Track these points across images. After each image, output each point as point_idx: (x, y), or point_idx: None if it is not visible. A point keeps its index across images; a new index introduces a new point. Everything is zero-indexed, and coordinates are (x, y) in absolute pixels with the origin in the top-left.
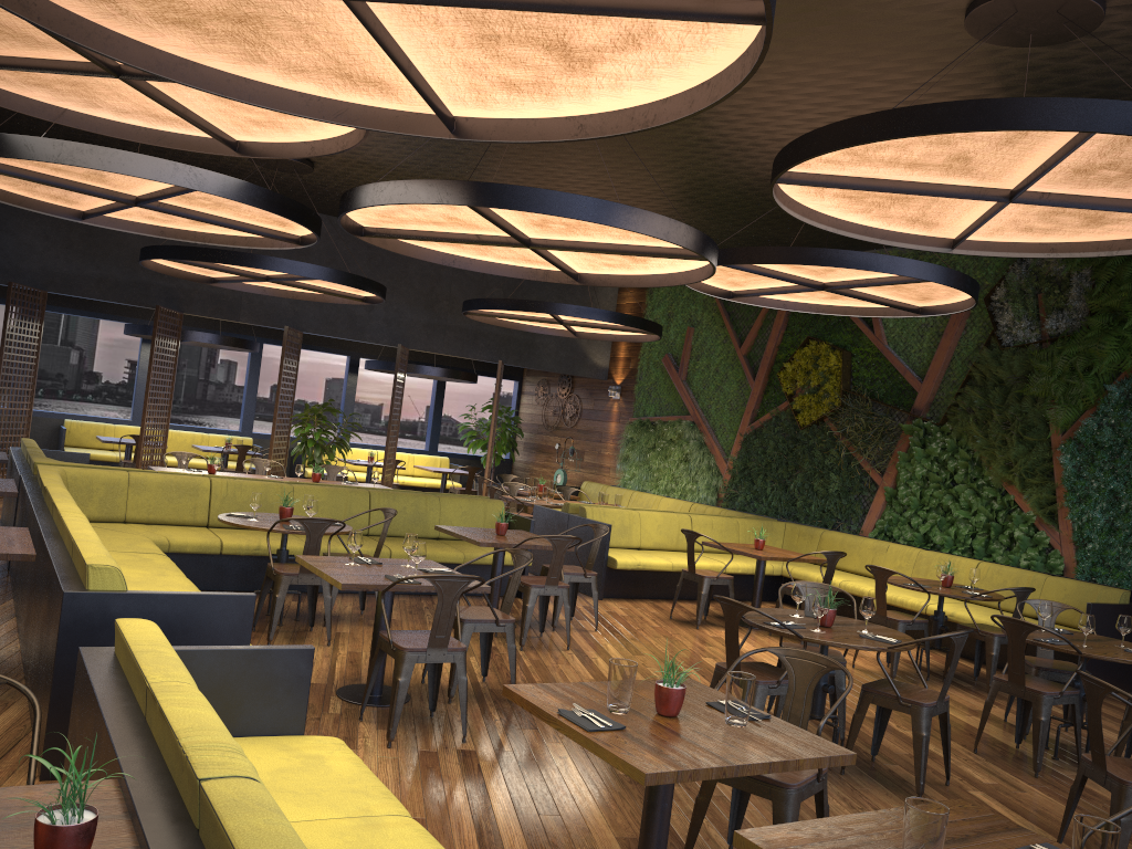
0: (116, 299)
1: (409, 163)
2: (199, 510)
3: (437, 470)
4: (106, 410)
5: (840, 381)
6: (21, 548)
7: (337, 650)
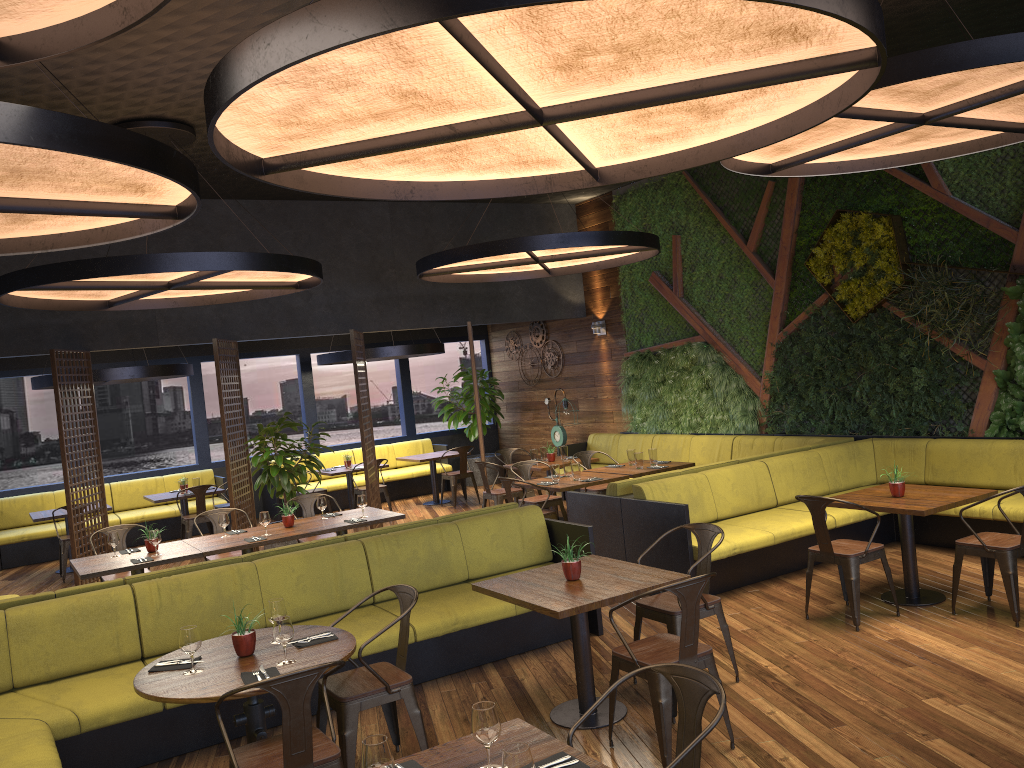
0: (3, 352)
1: None
2: (124, 638)
3: (423, 458)
4: (54, 470)
5: (896, 254)
6: None
7: None
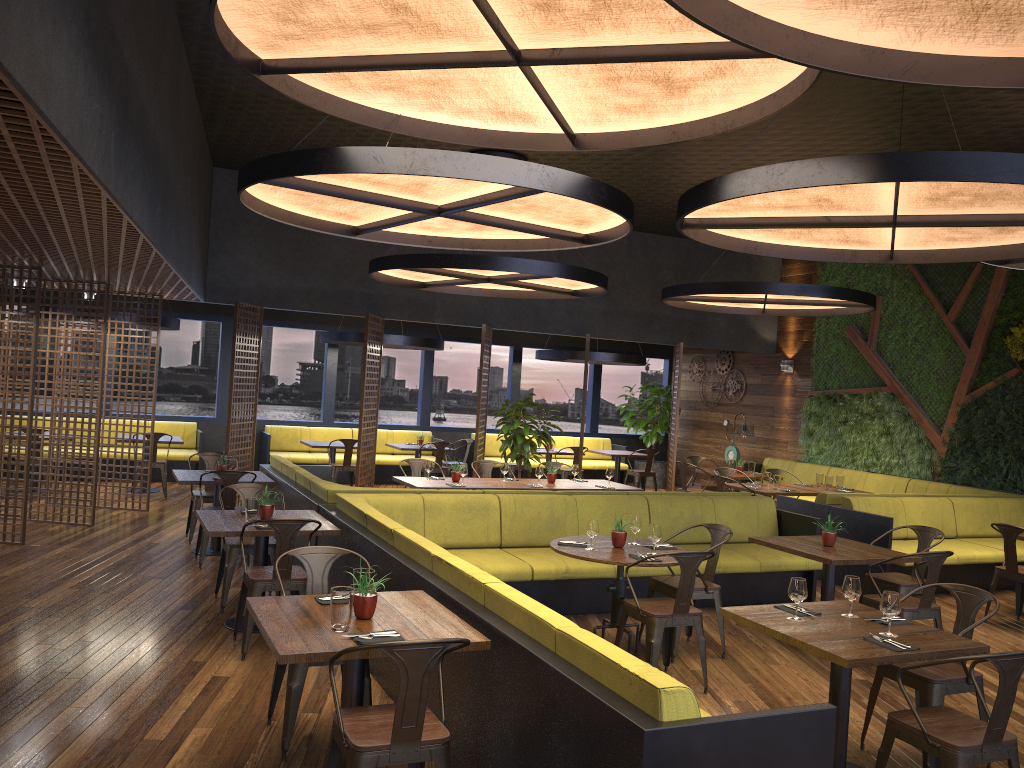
0: (324, 309)
1: (634, 150)
2: (491, 530)
3: (613, 453)
4: (283, 411)
5: None
6: (465, 631)
7: (720, 700)
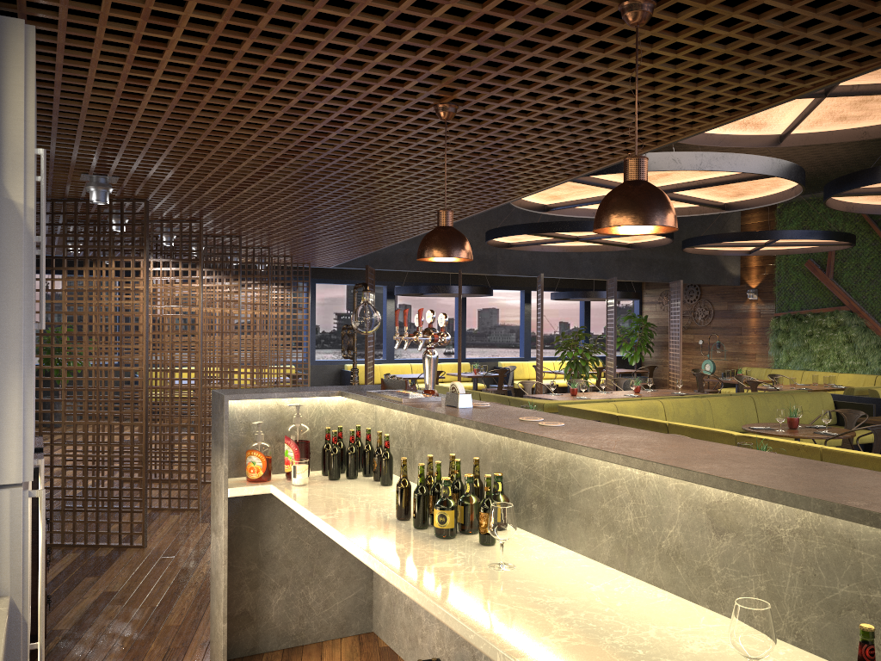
0: (418, 268)
1: None
2: None
3: (619, 371)
4: (325, 353)
5: None
6: None
7: None
